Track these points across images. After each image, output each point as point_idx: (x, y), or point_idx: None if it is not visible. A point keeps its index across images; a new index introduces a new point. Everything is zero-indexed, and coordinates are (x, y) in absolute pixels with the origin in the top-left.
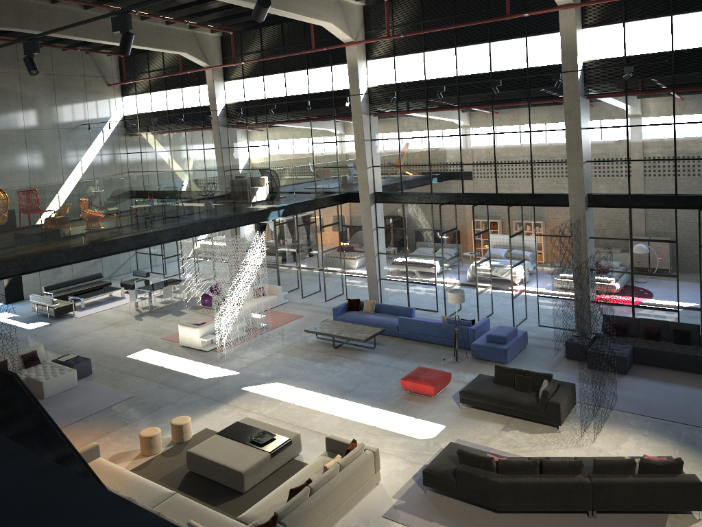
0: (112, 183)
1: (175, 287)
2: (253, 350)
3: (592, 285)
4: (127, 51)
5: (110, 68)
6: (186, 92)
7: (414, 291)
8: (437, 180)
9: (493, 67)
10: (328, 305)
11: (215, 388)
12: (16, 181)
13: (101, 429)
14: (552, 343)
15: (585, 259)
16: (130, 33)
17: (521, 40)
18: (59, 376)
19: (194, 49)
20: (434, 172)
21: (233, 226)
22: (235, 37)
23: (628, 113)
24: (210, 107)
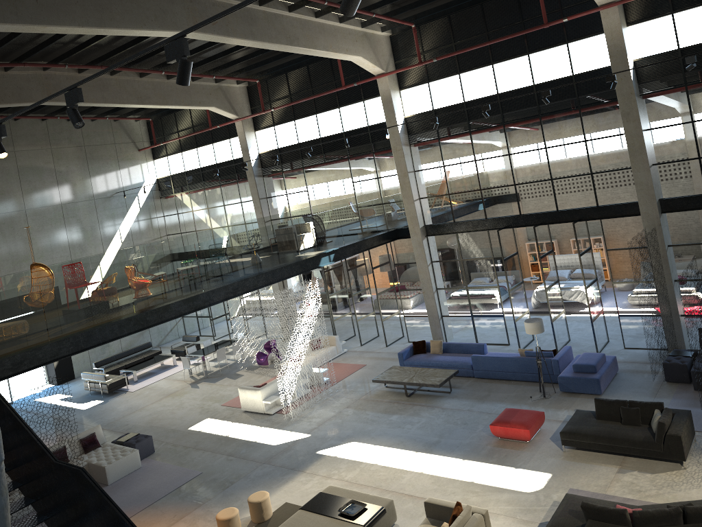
0: (151, 248)
1: (228, 349)
2: (320, 408)
3: (679, 297)
4: (186, 81)
5: (139, 133)
6: (217, 147)
7: (480, 326)
8: (491, 204)
9: (535, 79)
10: (390, 350)
11: (288, 455)
12: (57, 257)
13: (172, 515)
14: (646, 366)
15: (667, 270)
16: (188, 60)
17: (562, 47)
18: (122, 458)
19: (222, 102)
20: (487, 196)
21: (285, 277)
22: (261, 85)
23: (691, 108)
24: (243, 159)
